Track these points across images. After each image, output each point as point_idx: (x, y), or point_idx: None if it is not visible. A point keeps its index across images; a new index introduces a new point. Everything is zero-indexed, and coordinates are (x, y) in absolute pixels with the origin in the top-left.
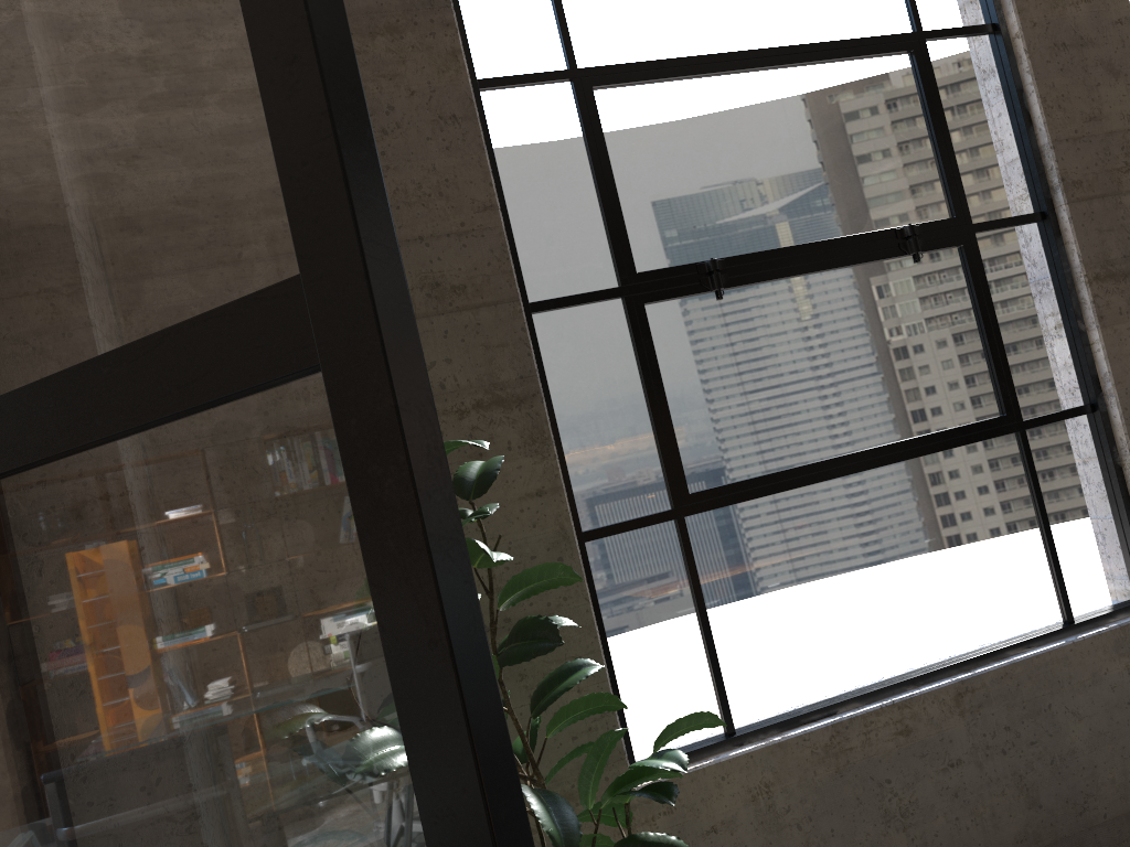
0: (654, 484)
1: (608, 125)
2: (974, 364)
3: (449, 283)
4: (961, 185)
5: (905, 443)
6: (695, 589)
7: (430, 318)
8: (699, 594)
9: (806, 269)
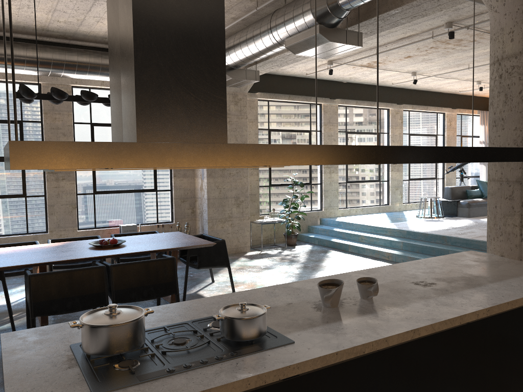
0: None
1: None
2: (18, 184)
3: None
4: None
5: None
6: None
7: None
8: None
9: None
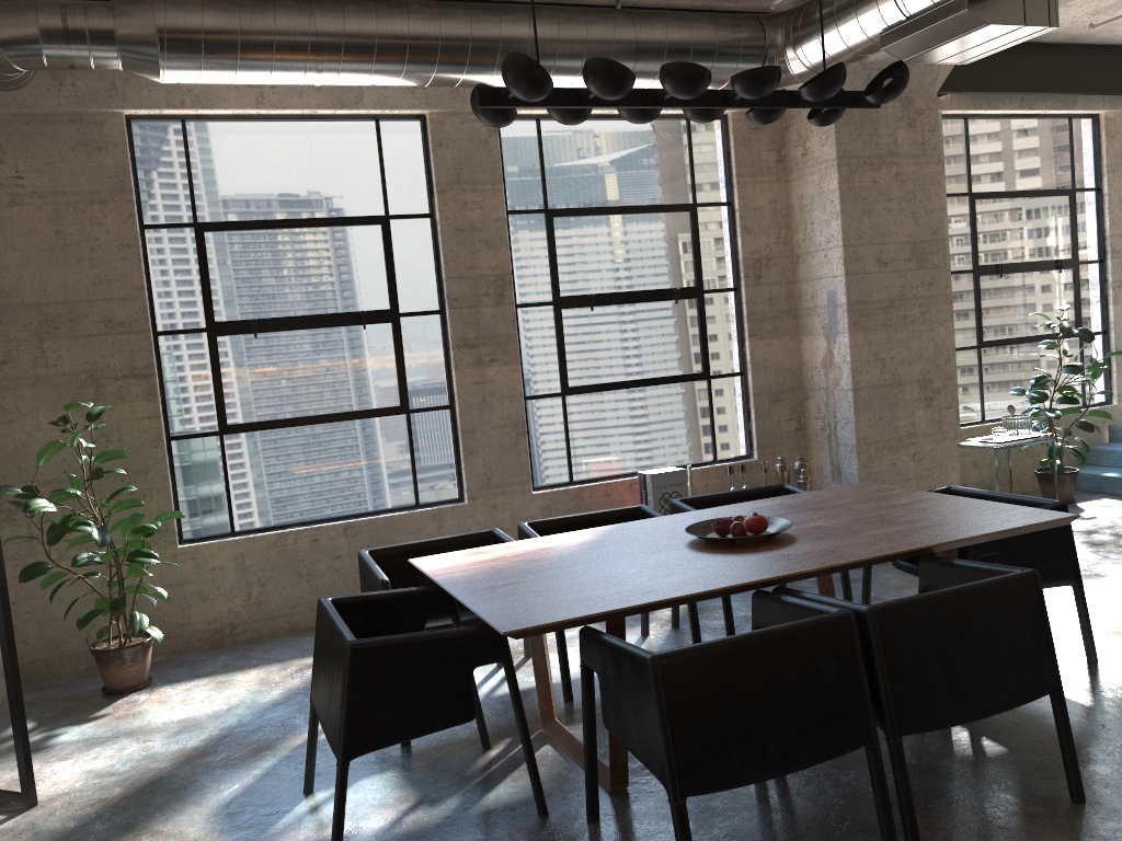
0: (211, 419)
1: (210, 250)
2: (389, 380)
3: (117, 321)
4: (397, 293)
5: (344, 413)
6: (224, 467)
7: (106, 335)
8: (225, 470)
9: (304, 327)
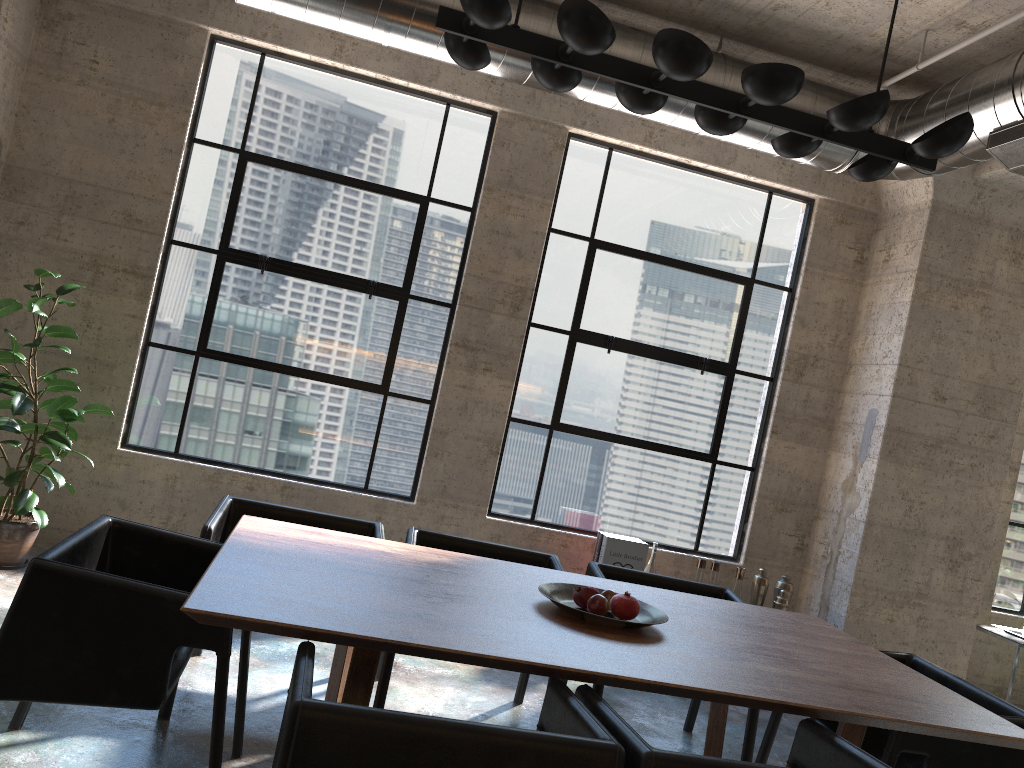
0: (193, 337)
1: (247, 179)
2: (378, 356)
3: (136, 217)
4: (413, 274)
5: (322, 374)
6: (189, 387)
7: (121, 227)
8: (189, 390)
9: (311, 279)
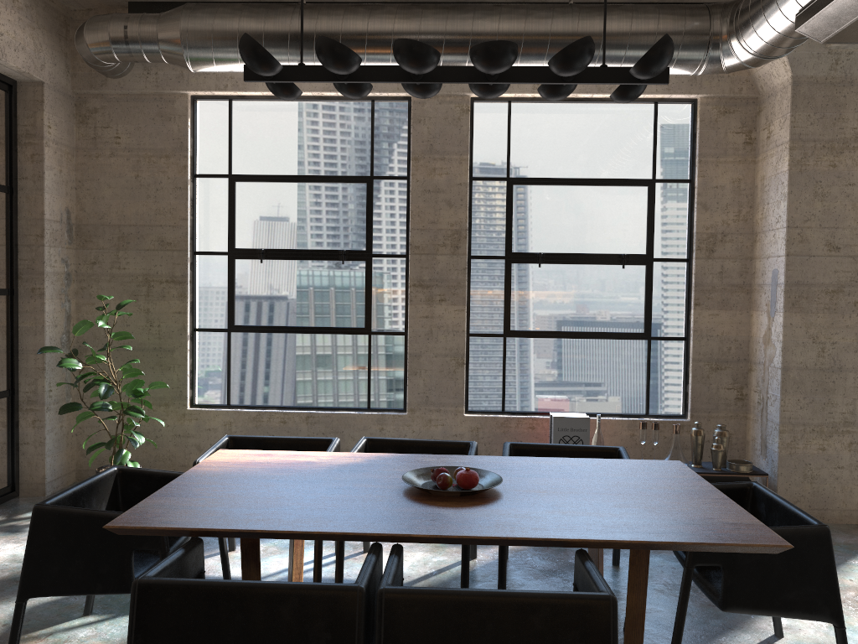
0: (223, 319)
1: (238, 195)
2: (358, 306)
3: (166, 241)
4: (371, 238)
5: (319, 328)
6: (228, 356)
7: (158, 251)
8: (228, 358)
9: (297, 258)
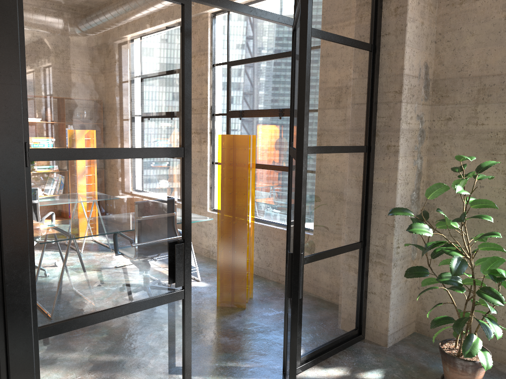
0: None
1: None
2: None
3: None
4: None
5: None
6: None
7: None
8: None
9: None
